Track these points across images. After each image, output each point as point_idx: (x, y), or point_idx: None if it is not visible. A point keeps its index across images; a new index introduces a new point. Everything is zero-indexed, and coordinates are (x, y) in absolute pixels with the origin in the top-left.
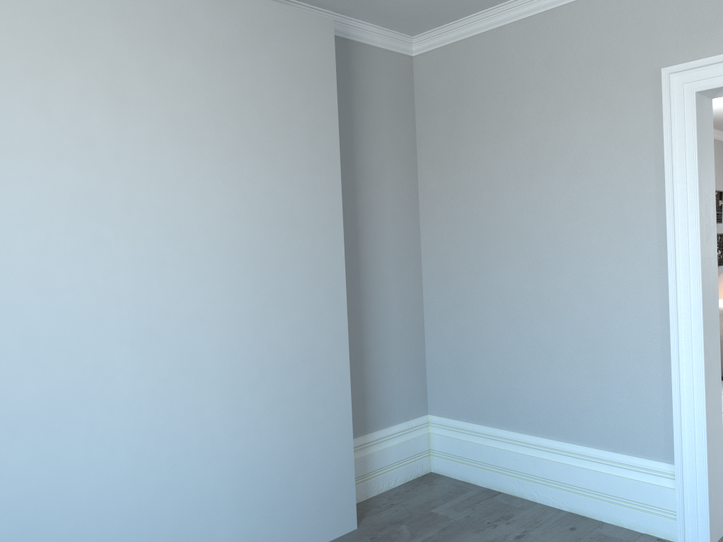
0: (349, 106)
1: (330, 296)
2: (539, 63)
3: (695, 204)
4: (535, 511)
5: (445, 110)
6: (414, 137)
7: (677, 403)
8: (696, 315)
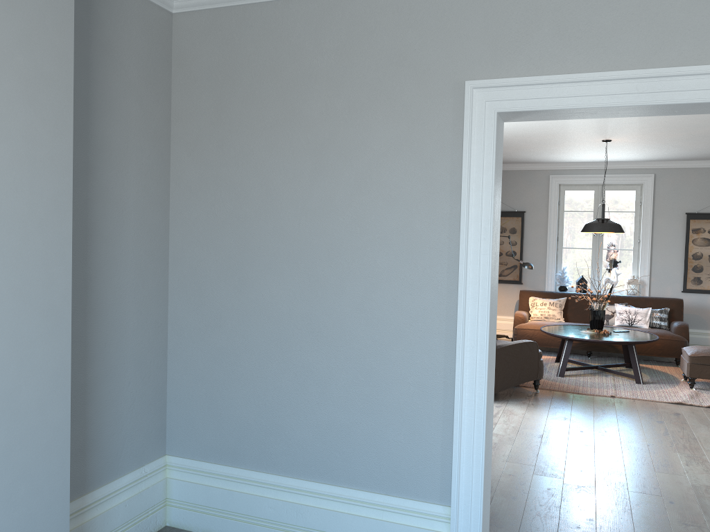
0: (87, 59)
1: (48, 319)
2: (330, 51)
3: (489, 231)
4: None
5: (211, 87)
6: (168, 114)
7: (458, 442)
8: (482, 349)
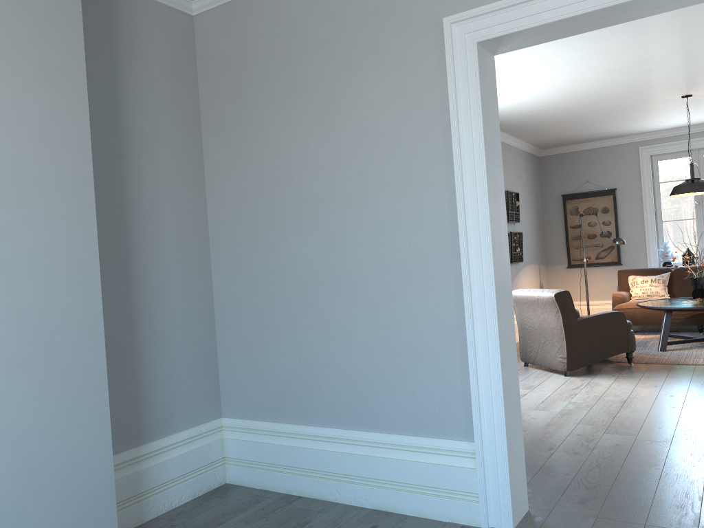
0: (112, 59)
1: (77, 273)
2: (323, 19)
3: (481, 160)
4: (336, 512)
5: (229, 74)
6: (197, 105)
7: (474, 374)
8: (488, 278)
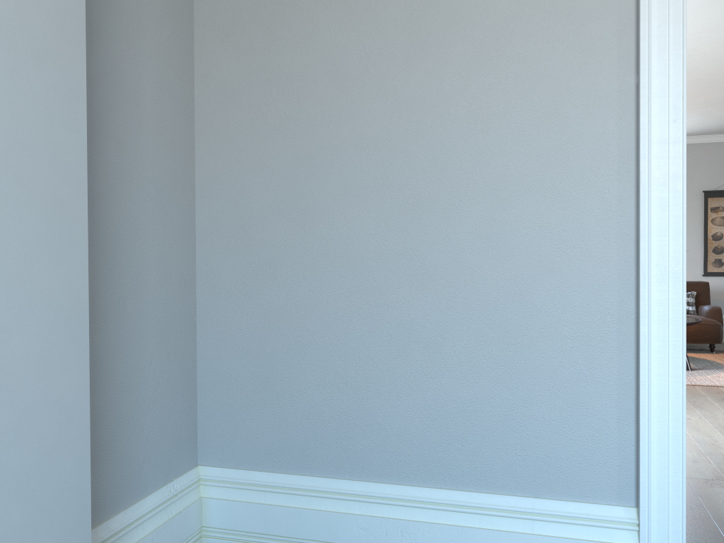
0: None
1: (52, 219)
2: None
3: (681, 109)
4: None
5: None
6: None
7: (647, 412)
8: (677, 277)
